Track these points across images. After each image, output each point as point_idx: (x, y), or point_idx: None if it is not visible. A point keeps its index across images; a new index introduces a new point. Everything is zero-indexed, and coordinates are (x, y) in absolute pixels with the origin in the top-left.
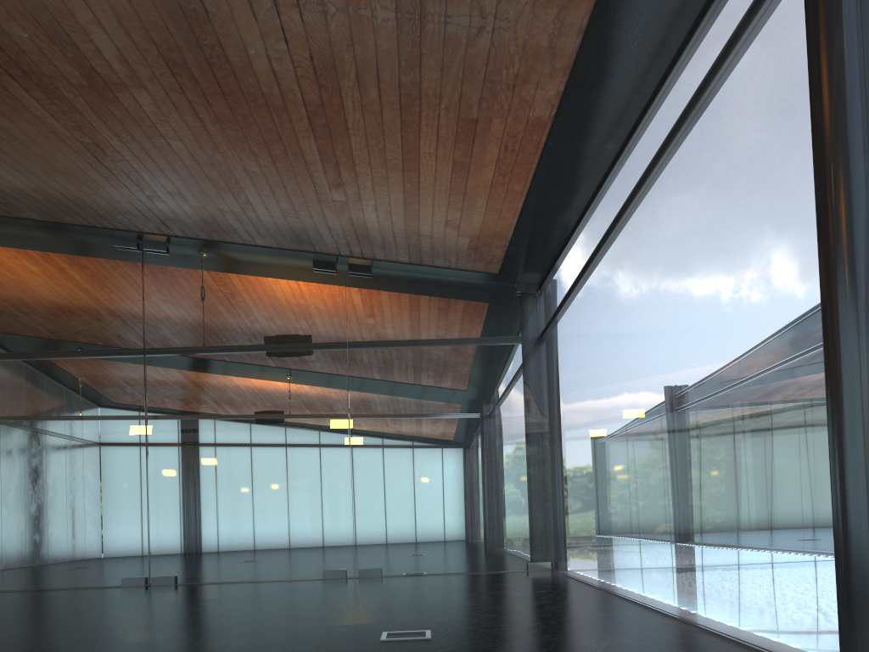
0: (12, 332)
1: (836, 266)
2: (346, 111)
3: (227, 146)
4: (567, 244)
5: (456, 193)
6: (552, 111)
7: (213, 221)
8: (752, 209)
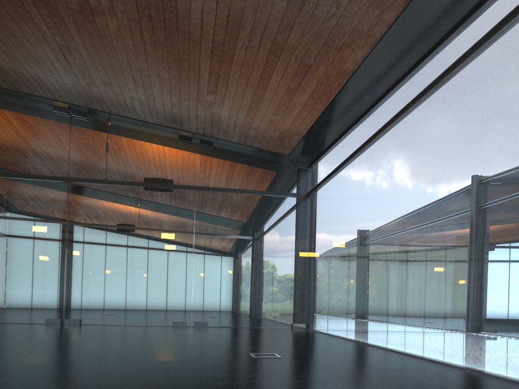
0: None
1: None
2: (236, 49)
3: (153, 59)
4: (335, 142)
5: (282, 105)
6: (355, 66)
7: (124, 103)
8: (483, 135)
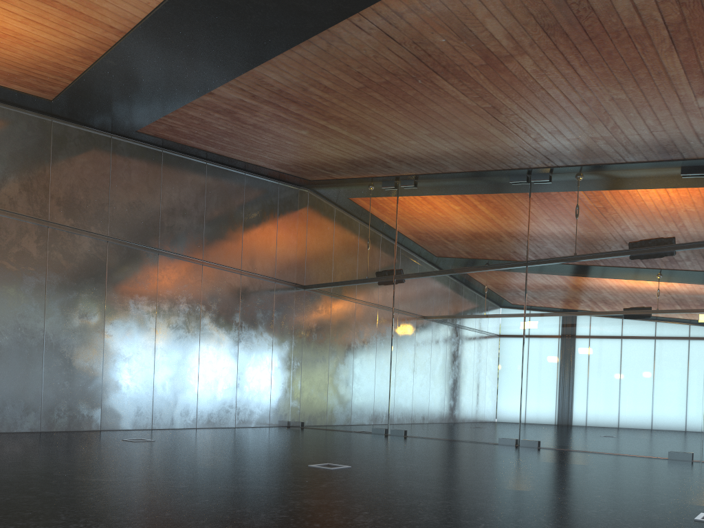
0: (437, 256)
1: None
2: None
3: (595, 82)
4: None
5: None
6: None
7: (586, 148)
8: None
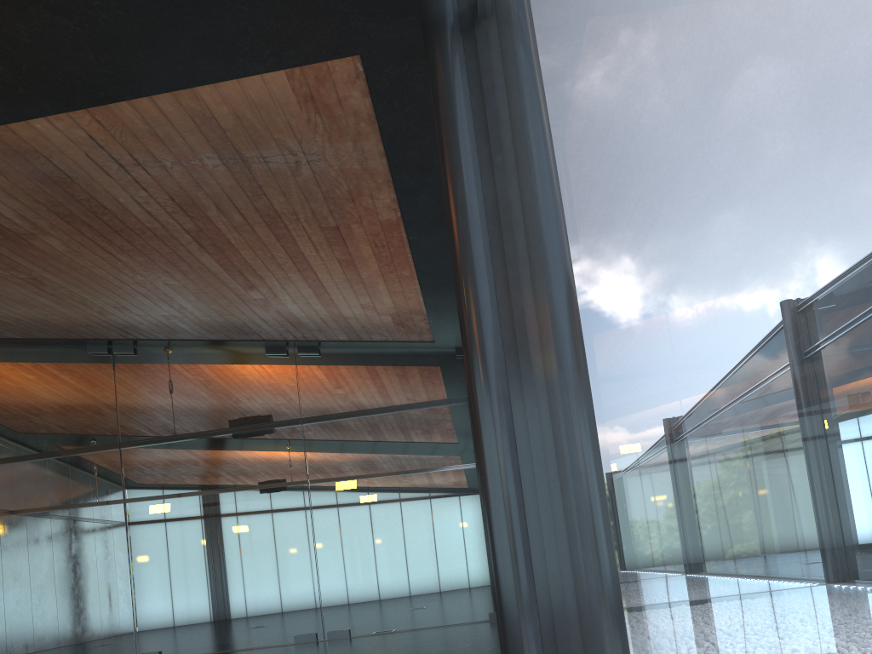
0: (3, 439)
1: (471, 377)
2: (224, 232)
3: (141, 268)
4: None
5: (356, 282)
6: (397, 213)
7: (162, 324)
8: None
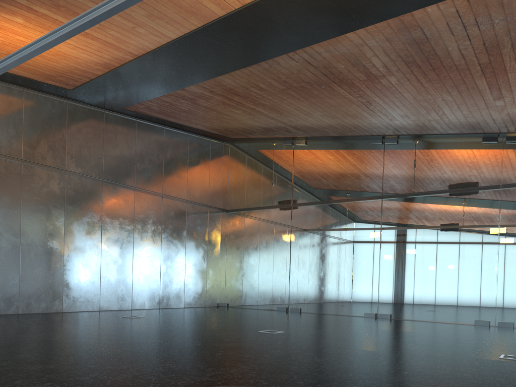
0: (321, 191)
1: None
2: (505, 62)
3: (433, 91)
4: None
5: None
6: None
7: (423, 125)
8: None
